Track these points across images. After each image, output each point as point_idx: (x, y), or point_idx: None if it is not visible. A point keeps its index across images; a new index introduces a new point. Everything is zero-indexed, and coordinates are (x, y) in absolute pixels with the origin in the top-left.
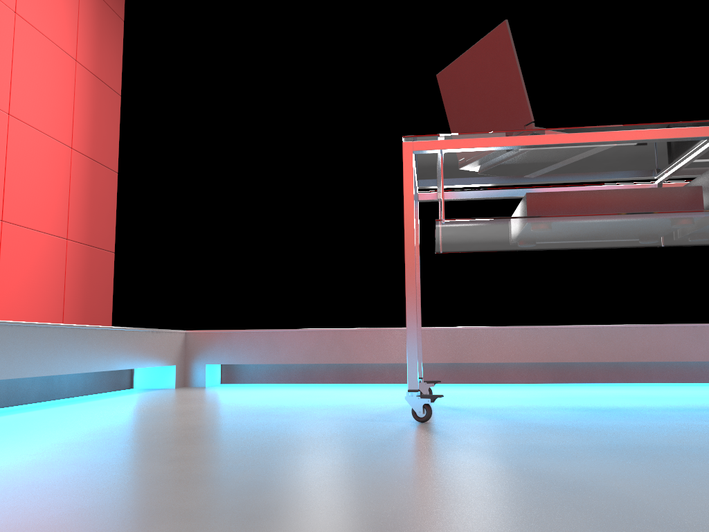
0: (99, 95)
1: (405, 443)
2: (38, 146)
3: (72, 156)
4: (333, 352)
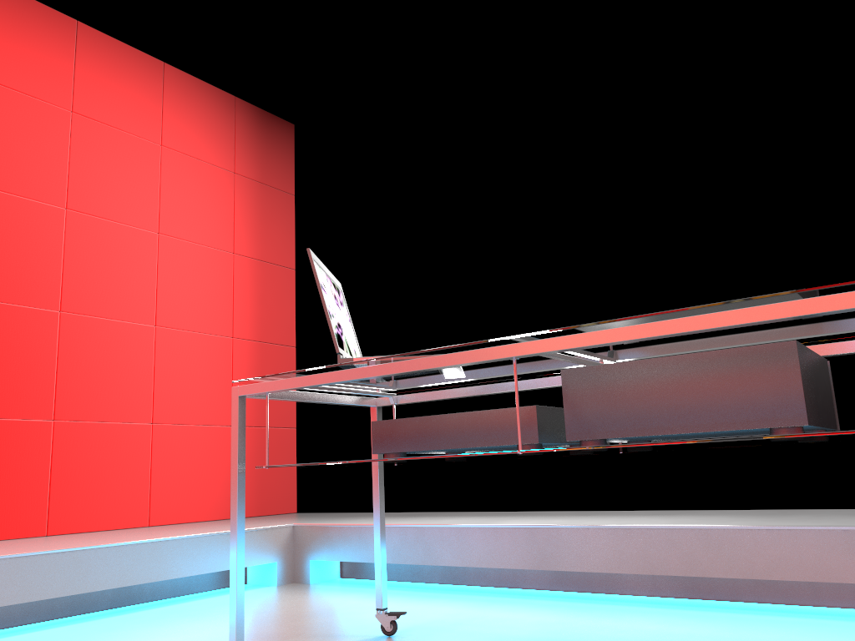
0: (265, 277)
1: None
2: (191, 346)
3: (233, 345)
4: (416, 552)
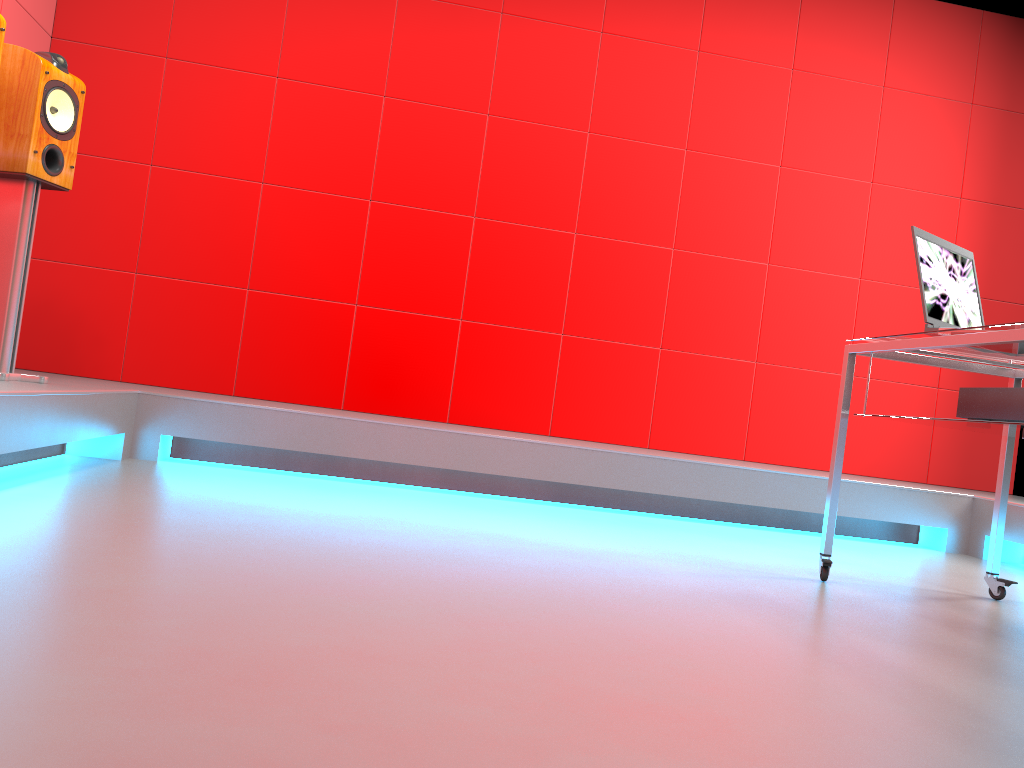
0: (1000, 224)
1: (716, 568)
2: (897, 300)
3: None
4: None
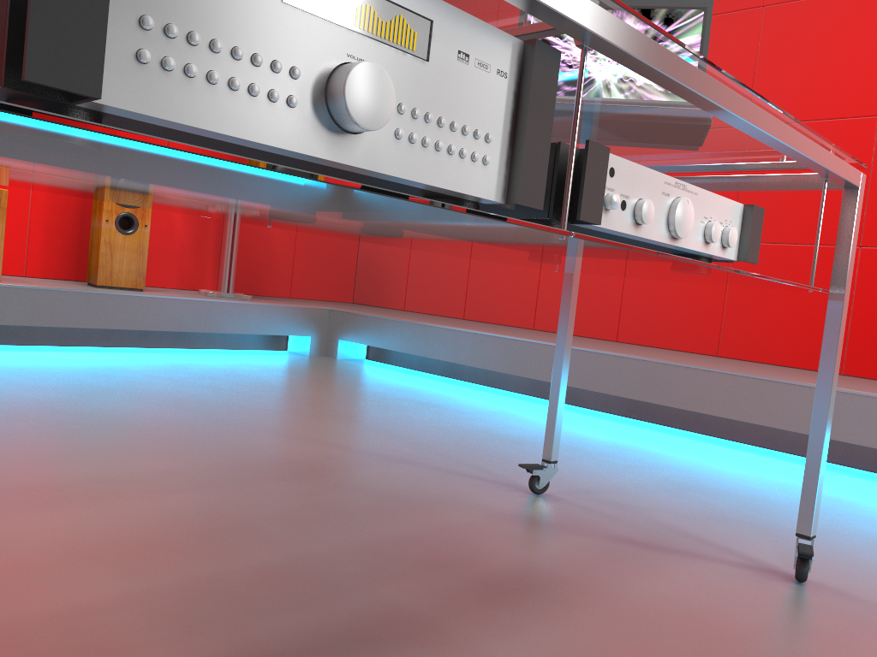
0: None
1: (442, 459)
2: None
3: None
4: None
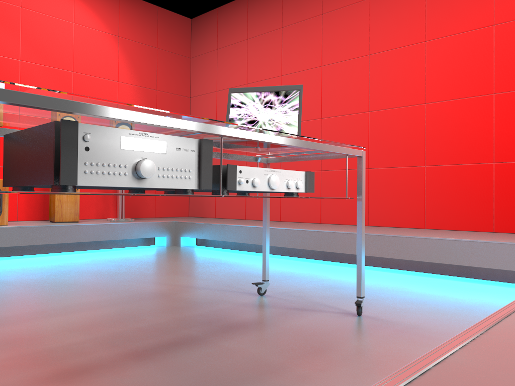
0: None
1: (223, 286)
2: None
3: None
4: None
